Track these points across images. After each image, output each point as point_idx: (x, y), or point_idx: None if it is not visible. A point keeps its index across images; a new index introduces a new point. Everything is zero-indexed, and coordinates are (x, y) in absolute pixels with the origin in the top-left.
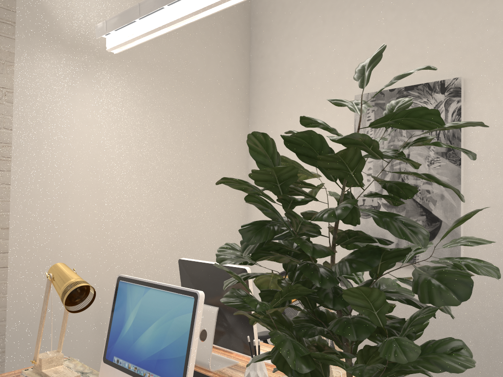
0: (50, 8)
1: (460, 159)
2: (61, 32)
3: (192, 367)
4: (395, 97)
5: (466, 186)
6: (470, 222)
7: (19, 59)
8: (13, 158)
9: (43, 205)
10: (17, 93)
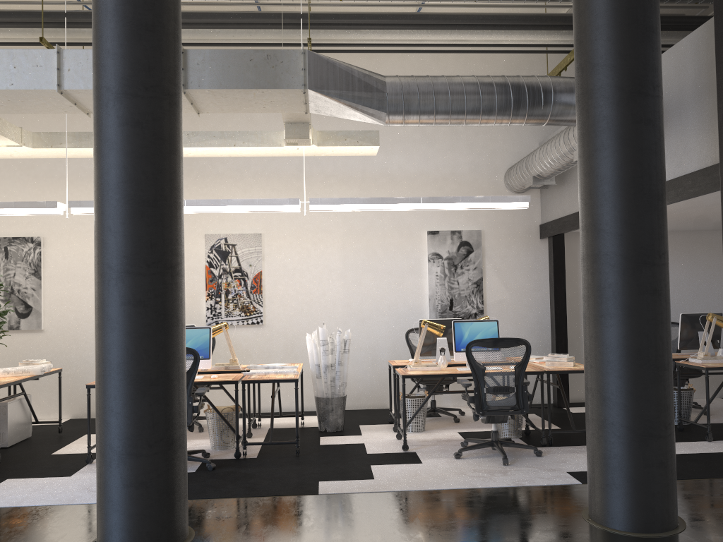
0: None
1: (41, 277)
2: None
3: None
4: (7, 242)
5: (45, 289)
6: (47, 307)
7: None
8: None
9: None
10: None
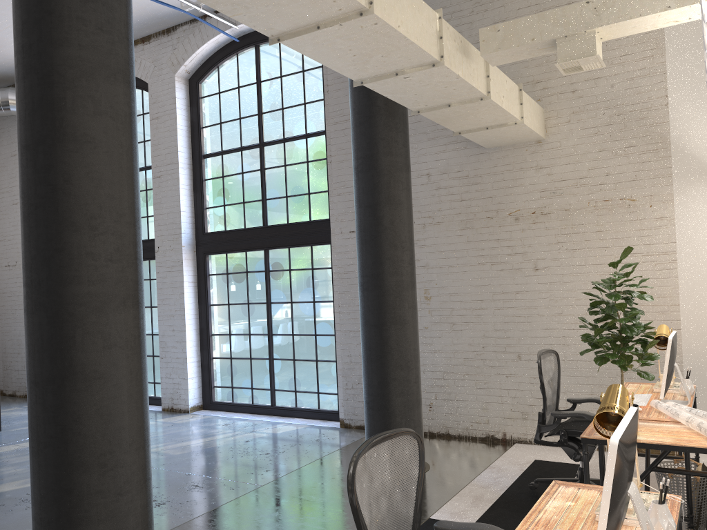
0: (695, 154)
1: None
2: (705, 167)
3: (665, 372)
4: None
5: None
6: None
7: (676, 196)
8: (678, 260)
9: (702, 289)
10: (677, 218)
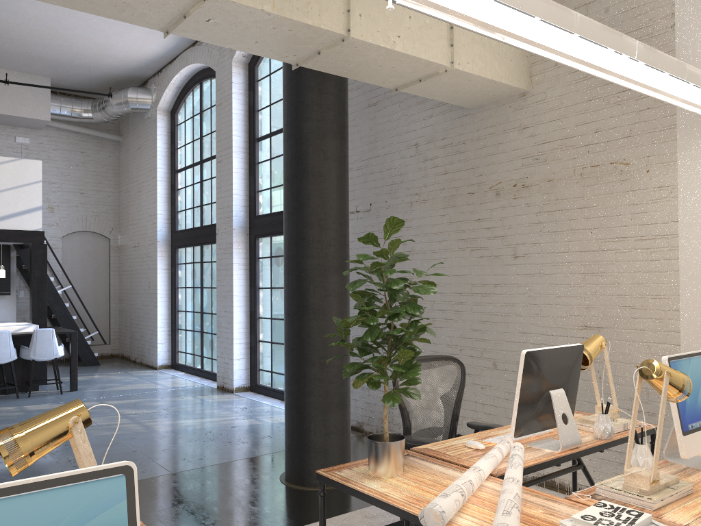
0: None
1: None
2: None
3: (517, 399)
4: None
5: None
6: None
7: (681, 155)
8: (680, 247)
9: None
10: (680, 187)
